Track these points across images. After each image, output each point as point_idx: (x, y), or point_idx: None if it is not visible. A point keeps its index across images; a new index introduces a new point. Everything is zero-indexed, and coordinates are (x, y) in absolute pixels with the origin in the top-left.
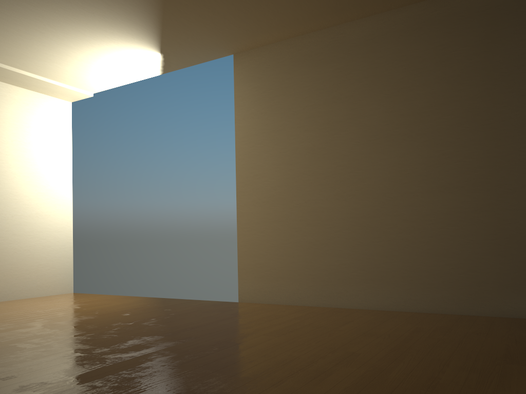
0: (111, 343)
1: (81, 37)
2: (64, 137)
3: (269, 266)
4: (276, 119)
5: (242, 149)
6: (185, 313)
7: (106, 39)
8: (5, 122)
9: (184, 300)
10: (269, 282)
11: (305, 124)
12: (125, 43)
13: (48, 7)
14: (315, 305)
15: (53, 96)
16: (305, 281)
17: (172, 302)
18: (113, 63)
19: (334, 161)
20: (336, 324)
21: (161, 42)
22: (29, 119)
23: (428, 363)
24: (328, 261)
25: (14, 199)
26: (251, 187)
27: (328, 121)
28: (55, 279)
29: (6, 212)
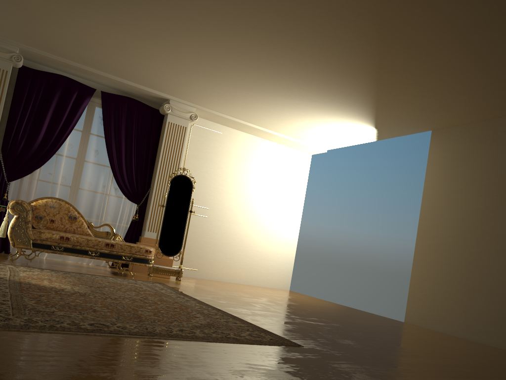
0: (301, 316)
1: (322, 118)
2: (302, 179)
3: (432, 298)
4: (456, 184)
5: (426, 203)
6: (358, 316)
7: (337, 120)
8: (268, 167)
9: (363, 311)
10: (430, 311)
11: (479, 191)
12: (350, 122)
13: (304, 104)
14: (464, 338)
15: (300, 150)
16: (460, 316)
17: (353, 310)
18: (341, 133)
19: (499, 223)
20: (463, 348)
21: (375, 122)
22: (282, 165)
23: (497, 374)
24: (481, 304)
25: (263, 218)
26: (429, 234)
27: (499, 190)
28: (279, 277)
29: (258, 226)
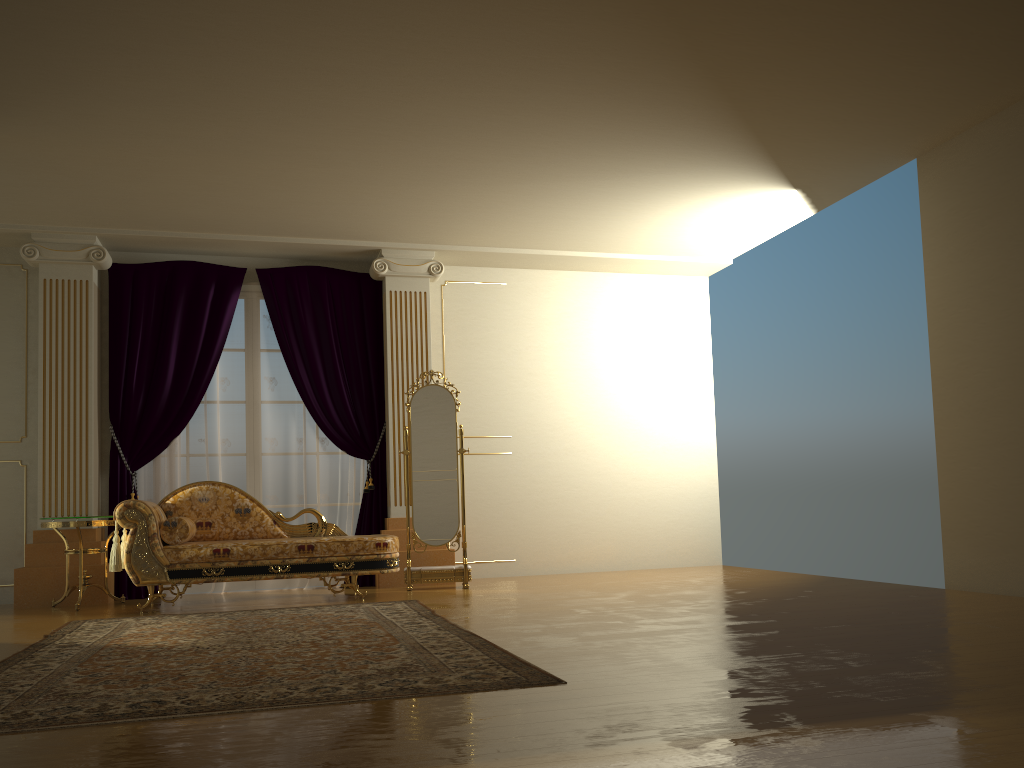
0: (665, 617)
1: (676, 201)
2: (699, 331)
3: (991, 526)
4: (988, 260)
5: (937, 320)
6: (824, 596)
7: (707, 194)
8: (617, 326)
9: (858, 582)
10: (993, 554)
11: None
12: (735, 191)
13: (621, 184)
14: None
15: (679, 274)
16: None
17: (834, 583)
18: (735, 217)
19: None
20: None
21: (785, 176)
22: (647, 315)
23: None
24: None
25: (631, 429)
26: (955, 385)
27: None
28: (693, 543)
29: (623, 448)
